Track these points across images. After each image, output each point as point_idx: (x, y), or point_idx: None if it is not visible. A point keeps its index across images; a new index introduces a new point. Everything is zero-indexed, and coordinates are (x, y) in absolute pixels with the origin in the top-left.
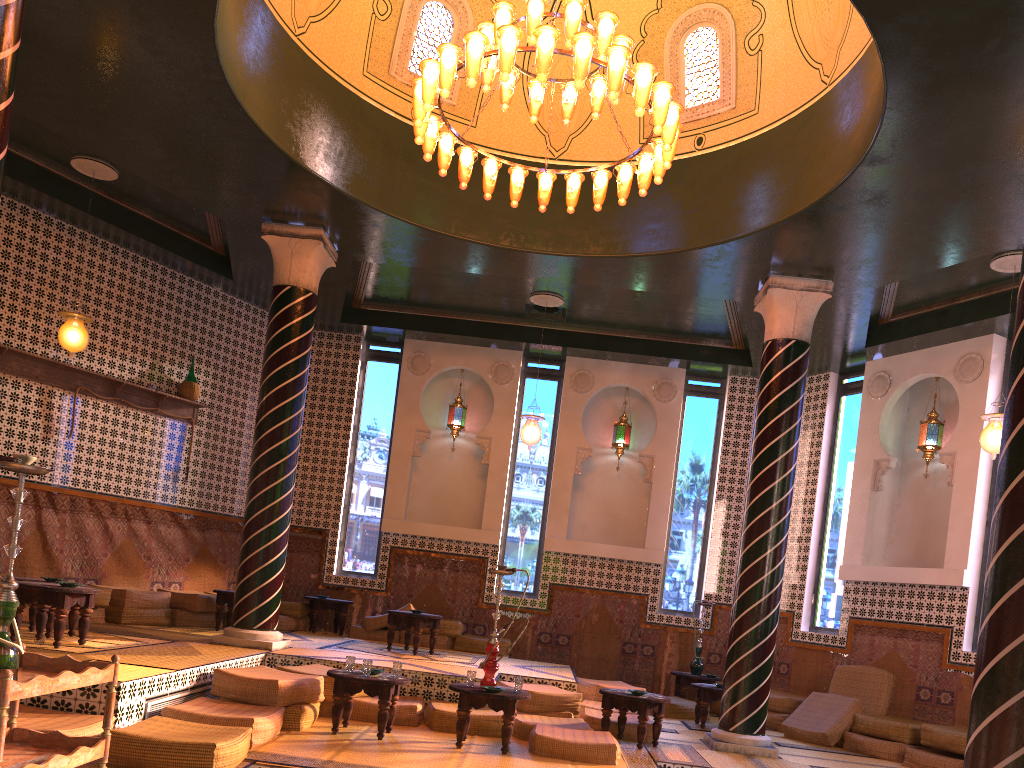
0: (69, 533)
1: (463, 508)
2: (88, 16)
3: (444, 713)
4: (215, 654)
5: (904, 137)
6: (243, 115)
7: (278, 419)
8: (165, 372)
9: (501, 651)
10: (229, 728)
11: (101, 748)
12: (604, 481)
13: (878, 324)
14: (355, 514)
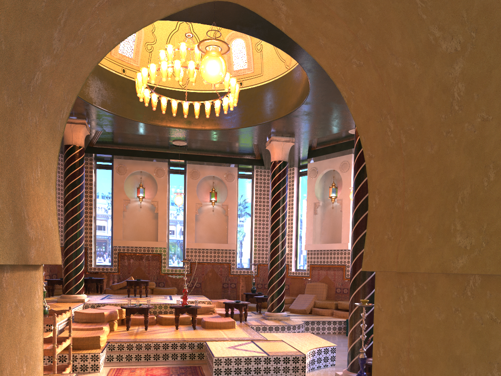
0: None
1: (148, 232)
2: None
3: (166, 318)
4: (66, 306)
5: (316, 97)
6: None
7: (75, 203)
8: None
9: (174, 292)
10: (97, 331)
11: (70, 339)
12: (207, 216)
13: (311, 150)
14: (99, 239)
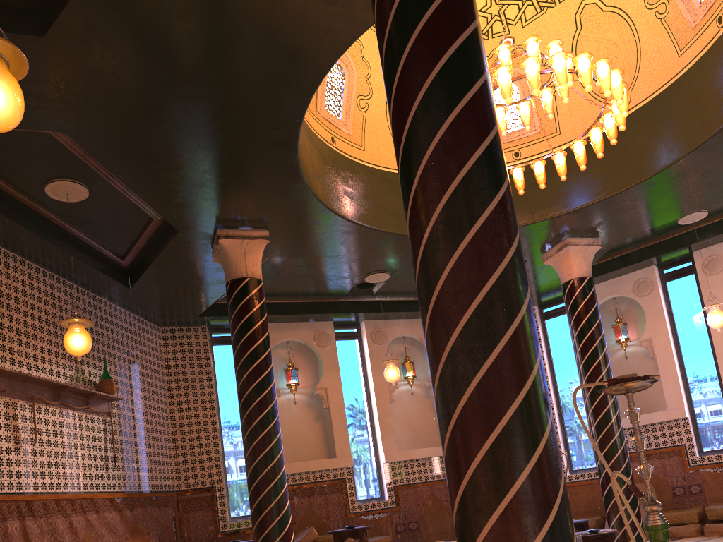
0: (47, 537)
1: (309, 446)
2: (240, 30)
3: None
4: None
5: None
6: (296, 128)
7: (265, 387)
8: (85, 374)
9: None
10: None
11: None
12: (401, 405)
13: None
14: (231, 469)
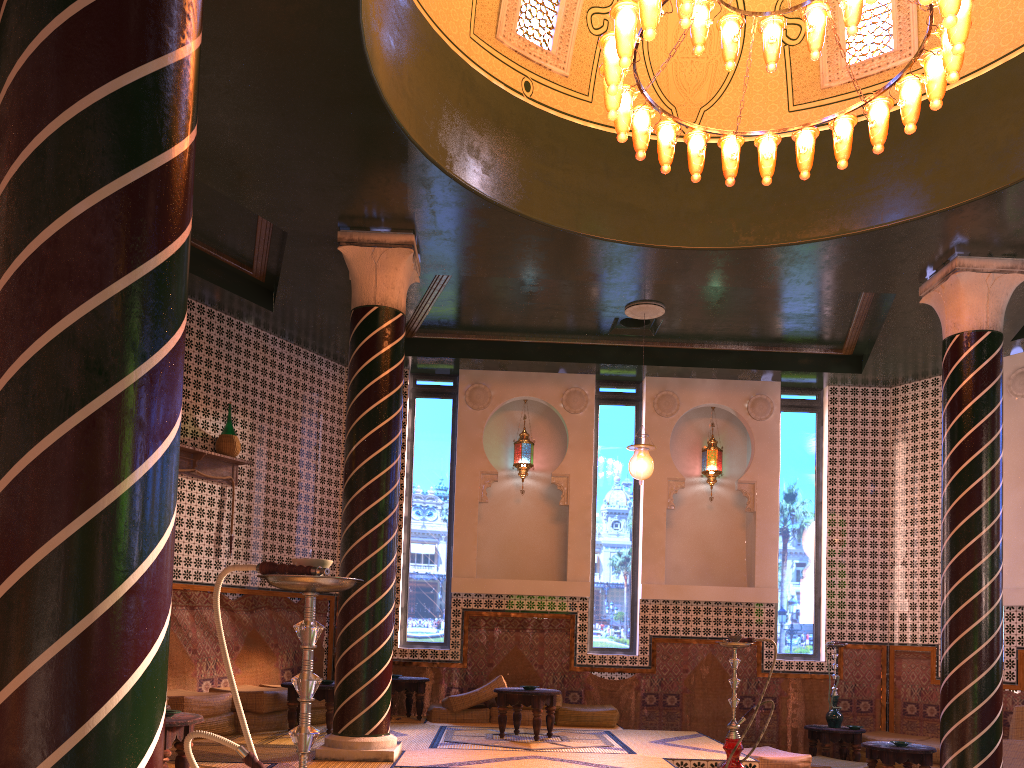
0: None
1: (537, 558)
2: None
3: None
4: None
5: None
6: (365, 73)
7: (375, 470)
8: (199, 425)
9: (613, 722)
10: None
11: None
12: (694, 514)
13: None
14: (416, 575)
